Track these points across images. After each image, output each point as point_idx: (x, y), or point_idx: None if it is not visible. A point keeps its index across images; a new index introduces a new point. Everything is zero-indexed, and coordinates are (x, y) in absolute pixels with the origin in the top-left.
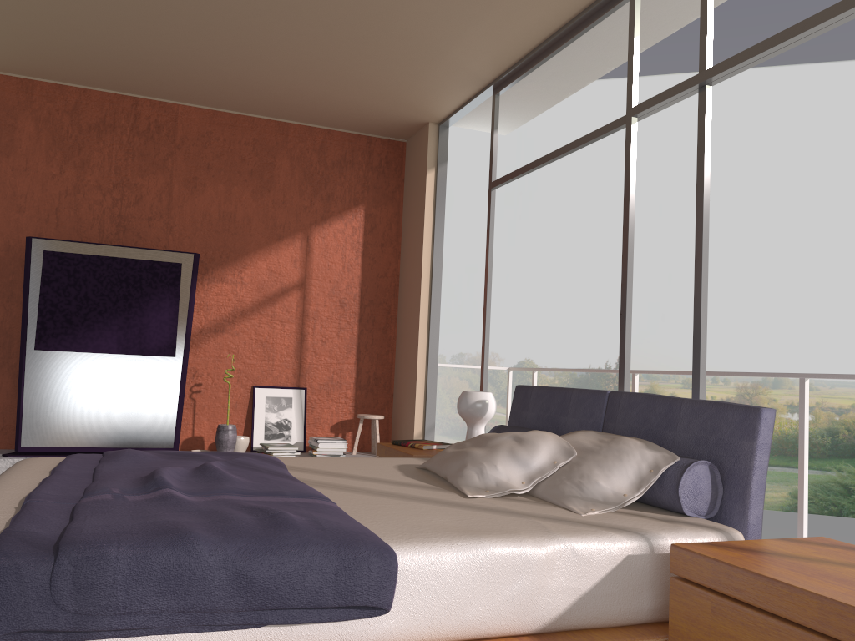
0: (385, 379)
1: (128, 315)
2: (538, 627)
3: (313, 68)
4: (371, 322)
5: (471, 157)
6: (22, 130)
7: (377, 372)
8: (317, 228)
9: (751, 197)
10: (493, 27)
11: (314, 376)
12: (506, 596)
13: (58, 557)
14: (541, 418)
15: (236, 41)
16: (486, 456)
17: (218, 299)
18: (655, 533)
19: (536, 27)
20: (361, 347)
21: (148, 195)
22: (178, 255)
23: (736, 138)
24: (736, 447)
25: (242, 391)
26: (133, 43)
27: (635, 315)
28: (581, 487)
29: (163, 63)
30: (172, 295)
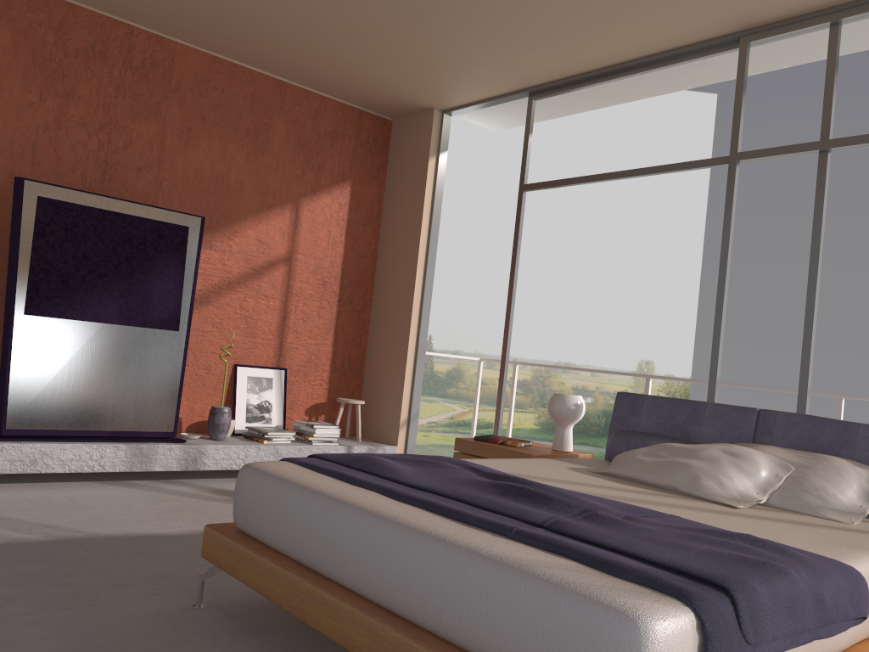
0: (357, 362)
1: (130, 281)
2: None
3: (371, 39)
4: (349, 303)
5: None
6: None
7: (351, 355)
8: (307, 200)
9: (559, 196)
10: (585, 44)
11: (293, 356)
12: None
13: (733, 594)
14: (662, 425)
15: None
16: (713, 468)
17: (205, 267)
18: None
19: (622, 52)
20: (338, 329)
21: (138, 142)
22: (185, 217)
23: (552, 139)
24: None
25: (223, 370)
26: None
27: (449, 295)
28: (824, 499)
29: None
30: (178, 262)
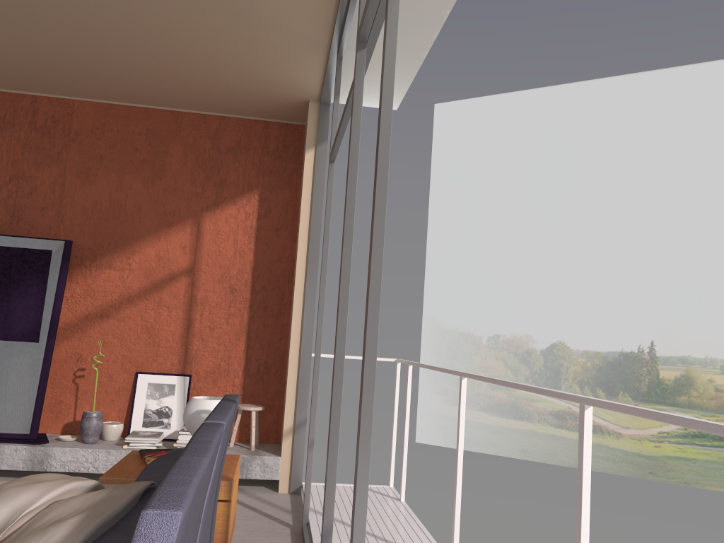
0: (276, 367)
1: None
2: None
3: (149, 46)
4: (262, 308)
5: (505, 154)
6: None
7: (268, 360)
8: (209, 214)
9: None
10: None
11: (200, 362)
12: None
13: None
14: None
15: (54, 22)
16: None
17: (105, 285)
18: None
19: None
20: (251, 334)
21: (41, 186)
22: (49, 242)
23: None
24: None
25: (125, 377)
26: None
27: (669, 299)
28: None
29: (21, 55)
30: (40, 282)
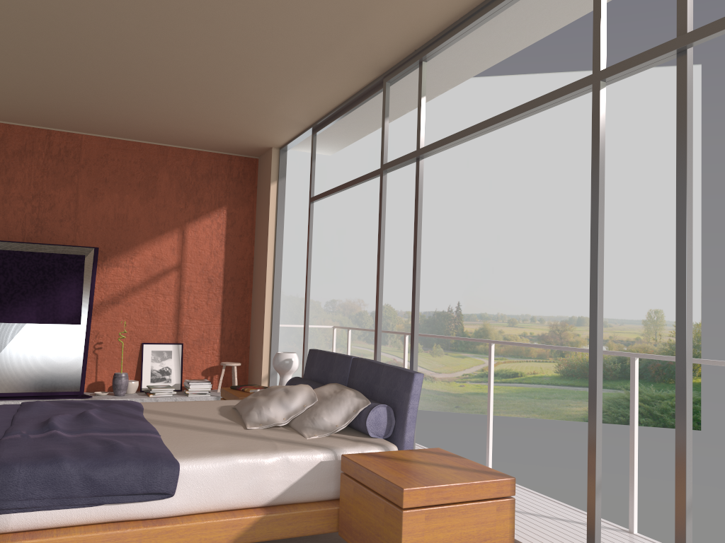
0: (243, 335)
1: (44, 295)
2: (265, 502)
3: (180, 115)
4: (232, 293)
5: None
6: None
7: (237, 330)
8: (190, 224)
9: (560, 175)
10: (301, 97)
11: (189, 334)
12: (245, 486)
13: None
14: (320, 372)
15: (121, 100)
16: (265, 402)
17: (114, 279)
18: (340, 448)
19: (331, 98)
20: (224, 312)
21: (59, 203)
22: (82, 249)
23: (548, 127)
24: (402, 396)
25: (133, 347)
26: (44, 100)
27: (471, 268)
28: (313, 421)
29: (68, 110)
30: (78, 279)
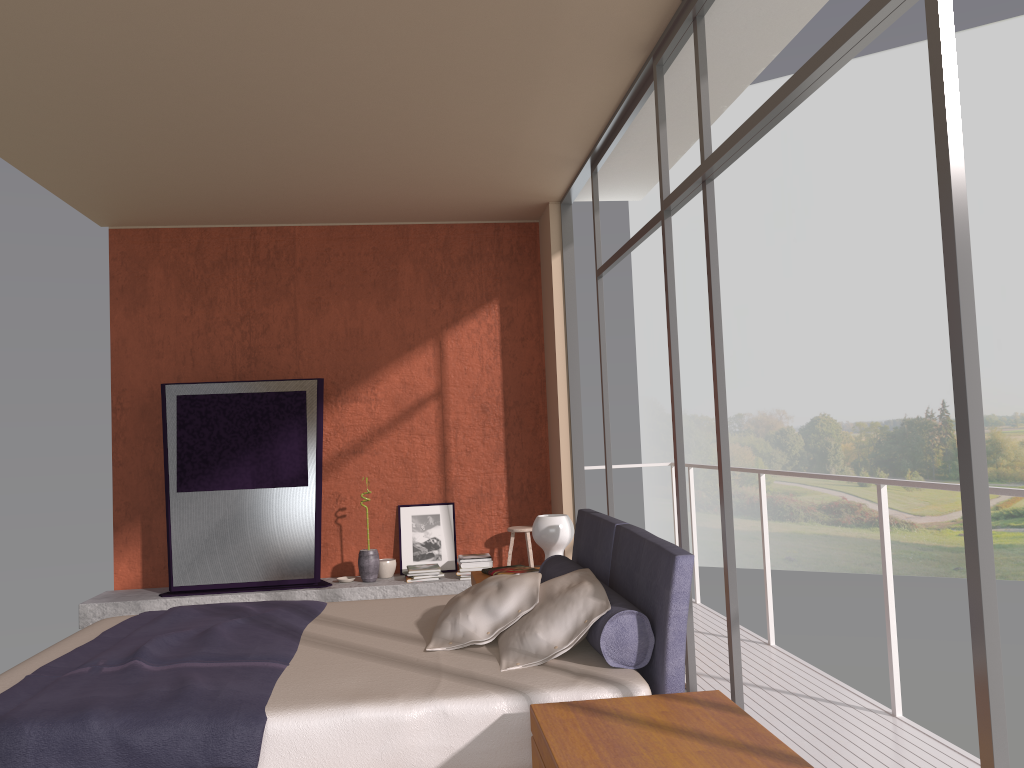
0: (540, 485)
1: (259, 449)
2: None
3: (398, 178)
4: (518, 425)
5: (726, 175)
6: (153, 278)
7: (531, 478)
8: (449, 331)
9: None
10: (547, 118)
11: (461, 489)
12: (375, 755)
13: None
14: (586, 548)
15: (312, 171)
16: (466, 604)
17: (353, 419)
18: (540, 691)
19: (591, 110)
20: (509, 453)
21: (274, 323)
22: (301, 383)
23: None
24: (662, 595)
25: (387, 512)
26: (223, 188)
27: None
28: (522, 639)
29: (259, 197)
30: (299, 424)
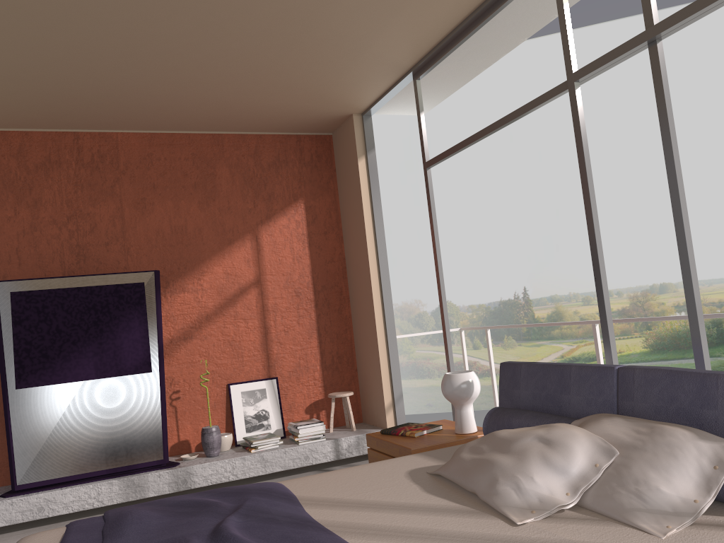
0: (347, 356)
1: (101, 340)
2: None
3: (241, 80)
4: (326, 306)
5: None
6: None
7: (339, 351)
8: (264, 227)
9: (615, 133)
10: (413, 15)
11: (282, 364)
12: None
13: None
14: (538, 396)
15: (166, 65)
16: (516, 466)
17: (182, 308)
18: None
19: (454, 9)
20: (321, 330)
21: (101, 222)
22: (139, 275)
23: (594, 85)
24: None
25: (218, 391)
26: (66, 82)
27: (533, 249)
28: (642, 497)
29: (97, 96)
30: (140, 314)
